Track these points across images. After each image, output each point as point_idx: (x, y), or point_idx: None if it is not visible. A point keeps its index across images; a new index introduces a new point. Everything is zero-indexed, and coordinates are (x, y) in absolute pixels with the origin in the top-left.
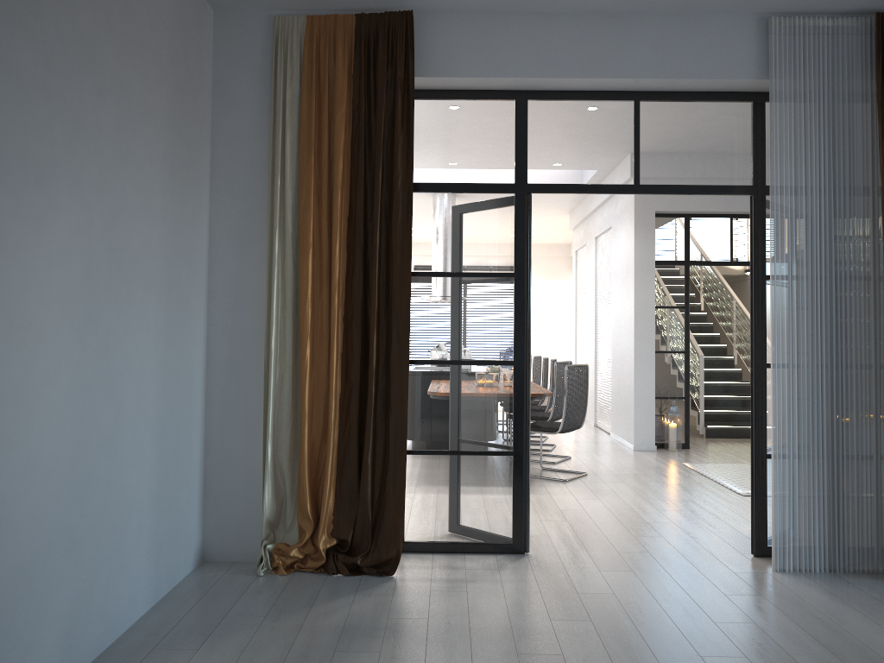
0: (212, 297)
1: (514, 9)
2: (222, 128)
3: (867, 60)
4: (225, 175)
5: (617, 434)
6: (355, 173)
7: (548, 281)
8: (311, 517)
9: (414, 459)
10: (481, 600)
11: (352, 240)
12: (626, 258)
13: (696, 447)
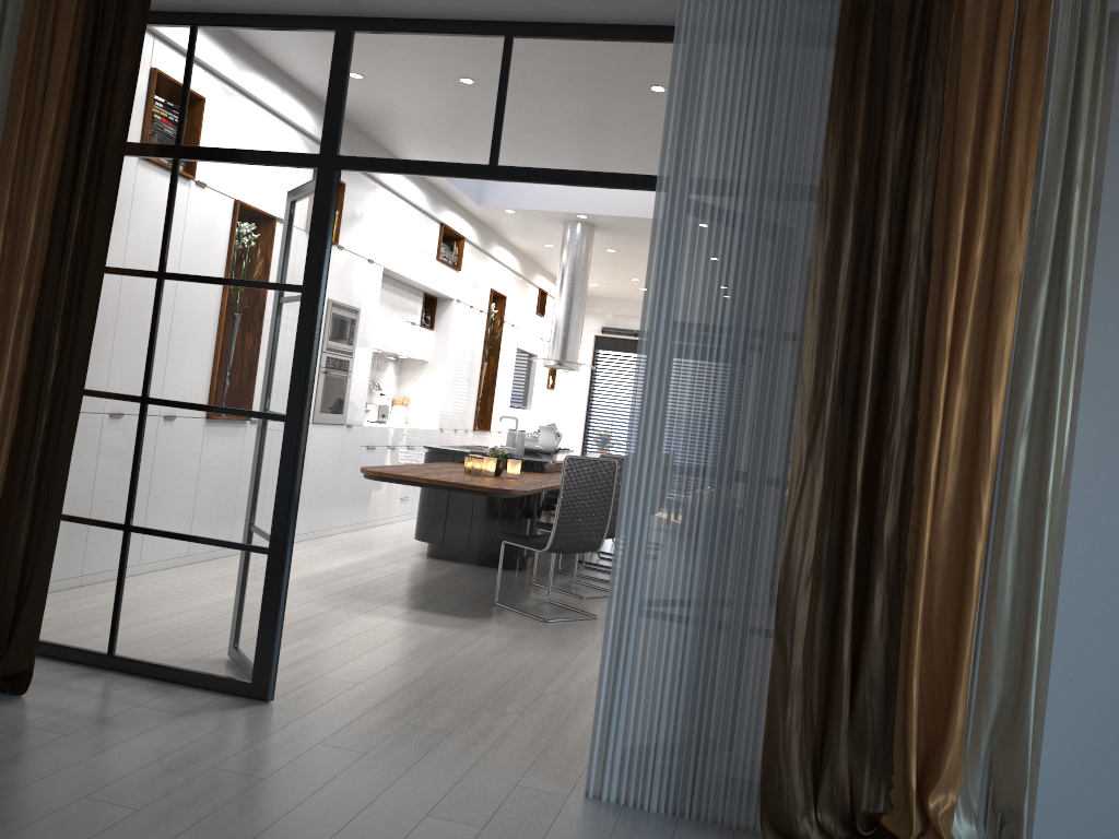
0: None
1: None
2: None
3: None
4: None
5: None
6: (71, 120)
7: None
8: None
9: (141, 540)
10: (57, 750)
11: (55, 215)
12: None
13: None
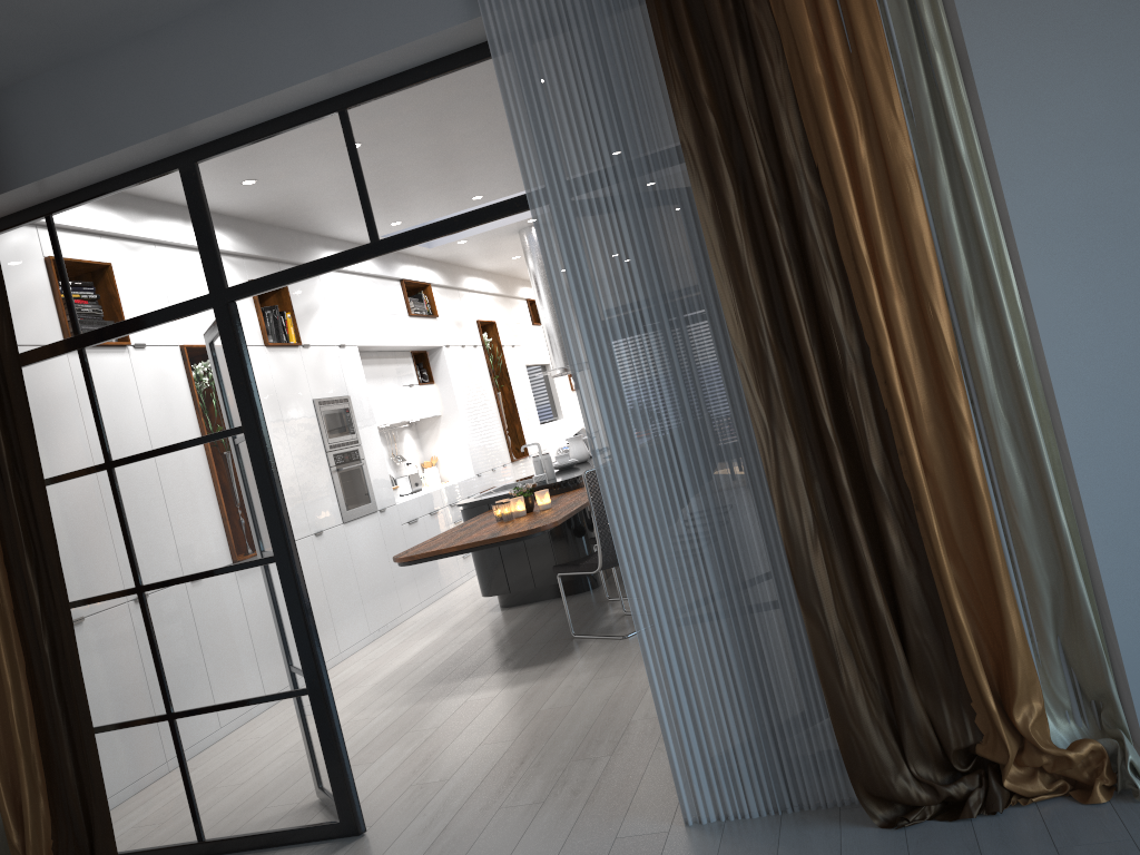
0: None
1: (100, 44)
2: None
3: None
4: None
5: None
6: None
7: None
8: (18, 848)
9: (188, 723)
10: None
11: None
12: None
13: None
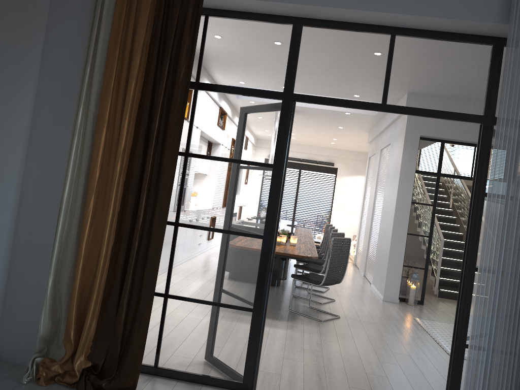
0: (30, 154)
1: None
2: (55, 22)
3: None
4: (52, 59)
5: (375, 286)
6: (148, 67)
7: (353, 175)
8: (72, 341)
9: (174, 303)
10: None
11: (139, 121)
12: (396, 166)
13: (428, 304)
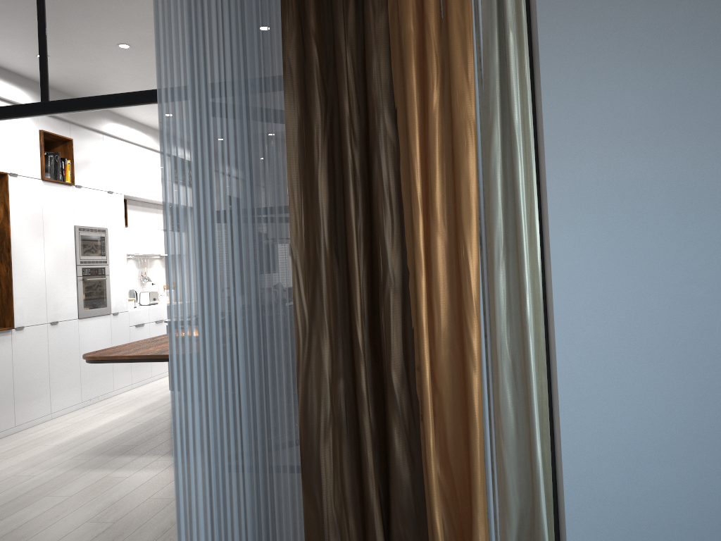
0: None
1: None
2: None
3: None
4: None
5: None
6: None
7: None
8: None
9: None
10: None
11: None
12: None
13: None
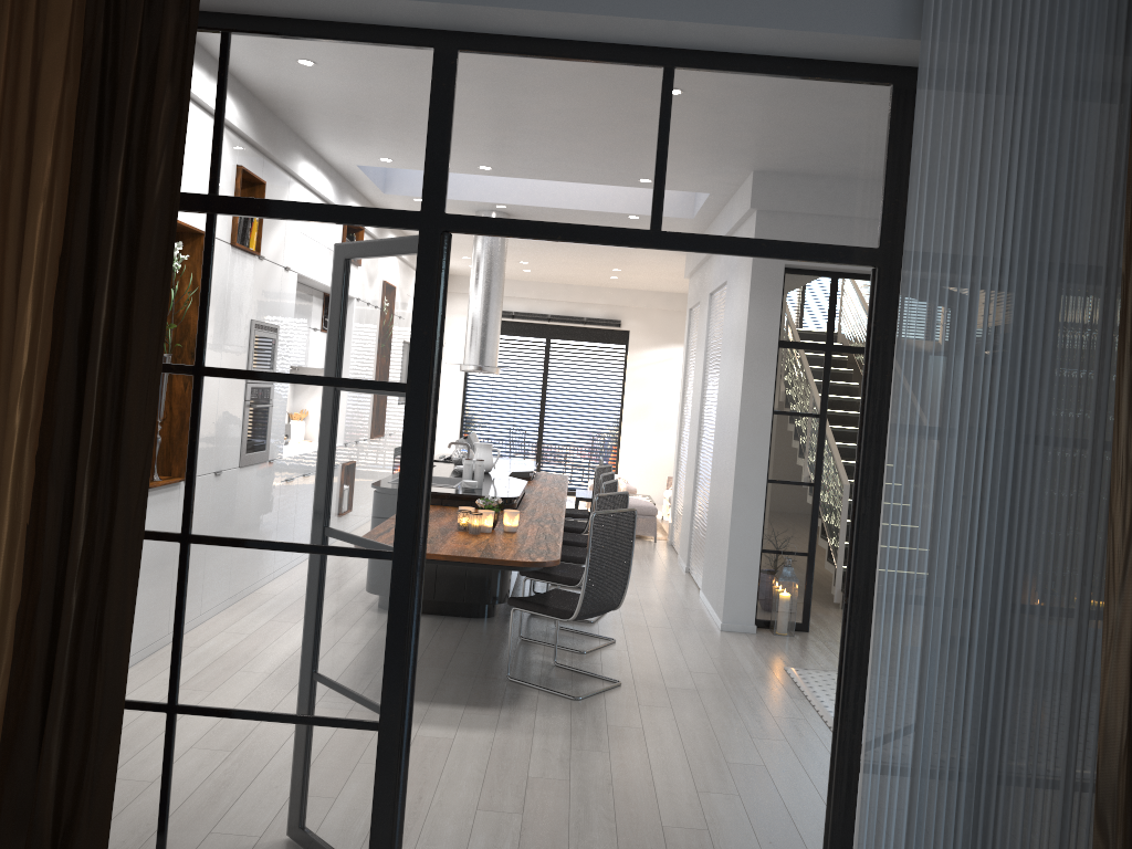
0: None
1: None
2: None
3: (1120, 15)
4: None
5: (707, 597)
6: (77, 168)
7: (664, 345)
8: None
9: (193, 724)
10: None
11: (62, 303)
12: (737, 333)
13: (819, 630)
